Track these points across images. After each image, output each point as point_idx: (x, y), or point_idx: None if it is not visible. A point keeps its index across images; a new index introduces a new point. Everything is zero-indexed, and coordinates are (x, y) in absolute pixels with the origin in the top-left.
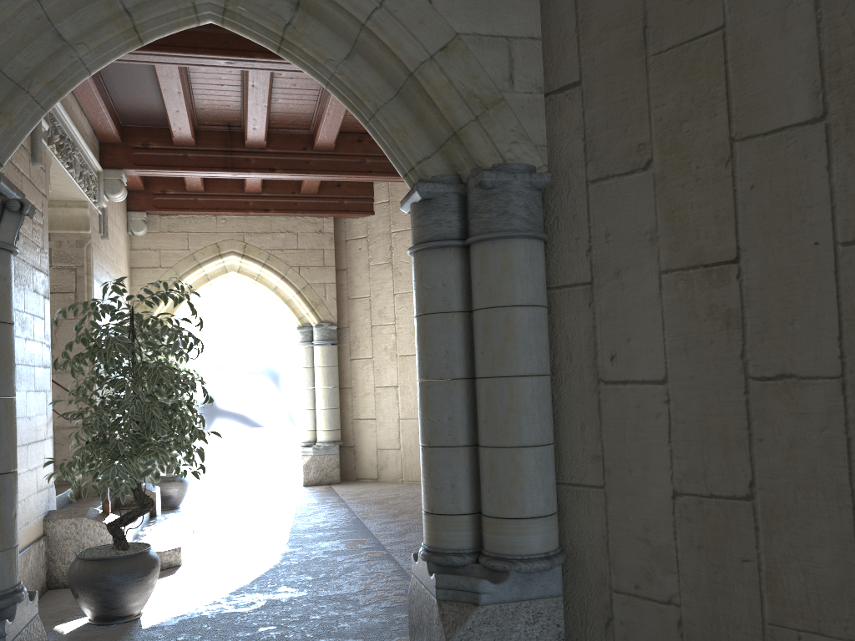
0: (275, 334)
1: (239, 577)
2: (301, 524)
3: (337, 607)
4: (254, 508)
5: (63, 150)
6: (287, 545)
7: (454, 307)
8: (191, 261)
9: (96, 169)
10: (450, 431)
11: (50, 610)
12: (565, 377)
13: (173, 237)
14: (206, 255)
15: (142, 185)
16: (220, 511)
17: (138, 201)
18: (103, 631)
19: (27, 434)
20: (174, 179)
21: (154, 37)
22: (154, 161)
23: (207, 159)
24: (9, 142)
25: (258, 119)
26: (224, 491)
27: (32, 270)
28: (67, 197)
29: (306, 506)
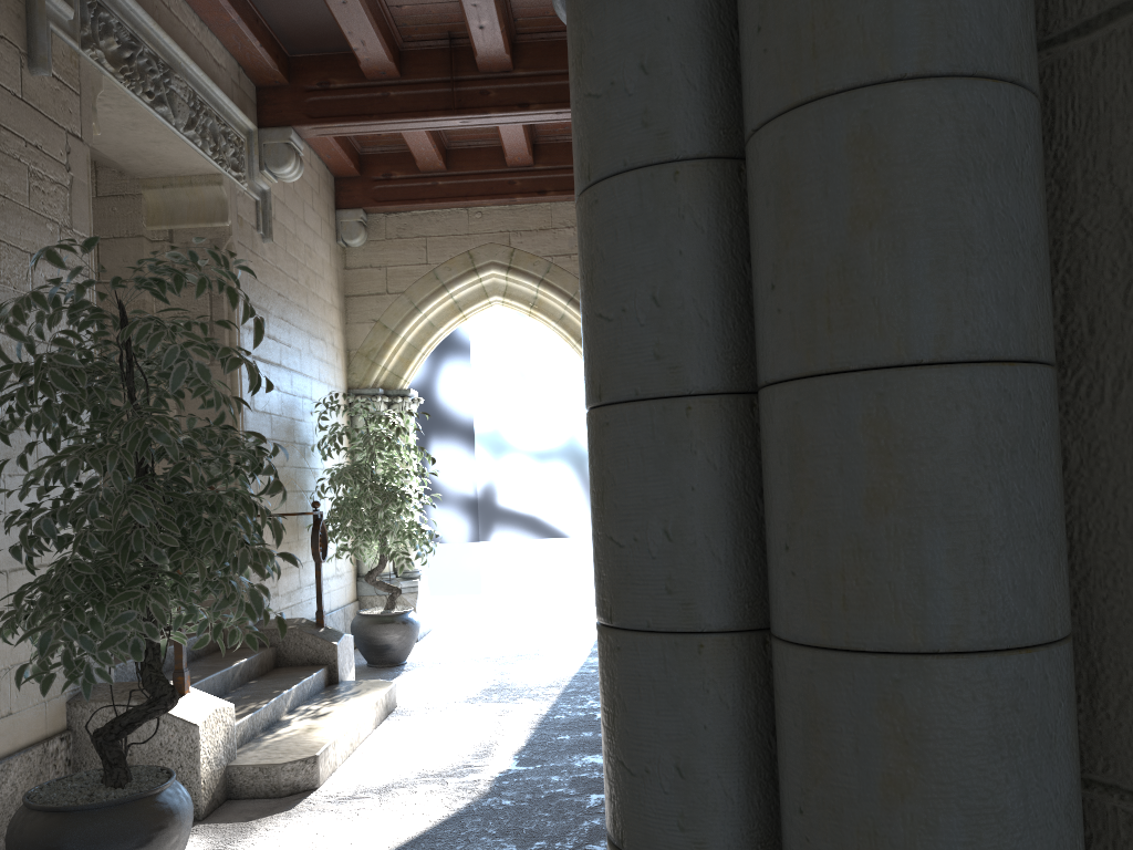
0: (579, 395)
1: (389, 830)
2: (565, 710)
3: None
4: (510, 672)
5: (131, 69)
6: (518, 756)
7: (682, 143)
8: (432, 282)
9: (244, 125)
10: (671, 578)
11: None
12: (1120, 376)
13: (404, 246)
14: (454, 271)
15: (352, 167)
16: (458, 674)
17: (351, 193)
18: None
19: (7, 553)
20: (401, 154)
21: None
22: (339, 109)
23: (419, 98)
24: None
25: (481, 5)
26: (487, 636)
27: (28, 259)
28: (187, 168)
29: (594, 672)
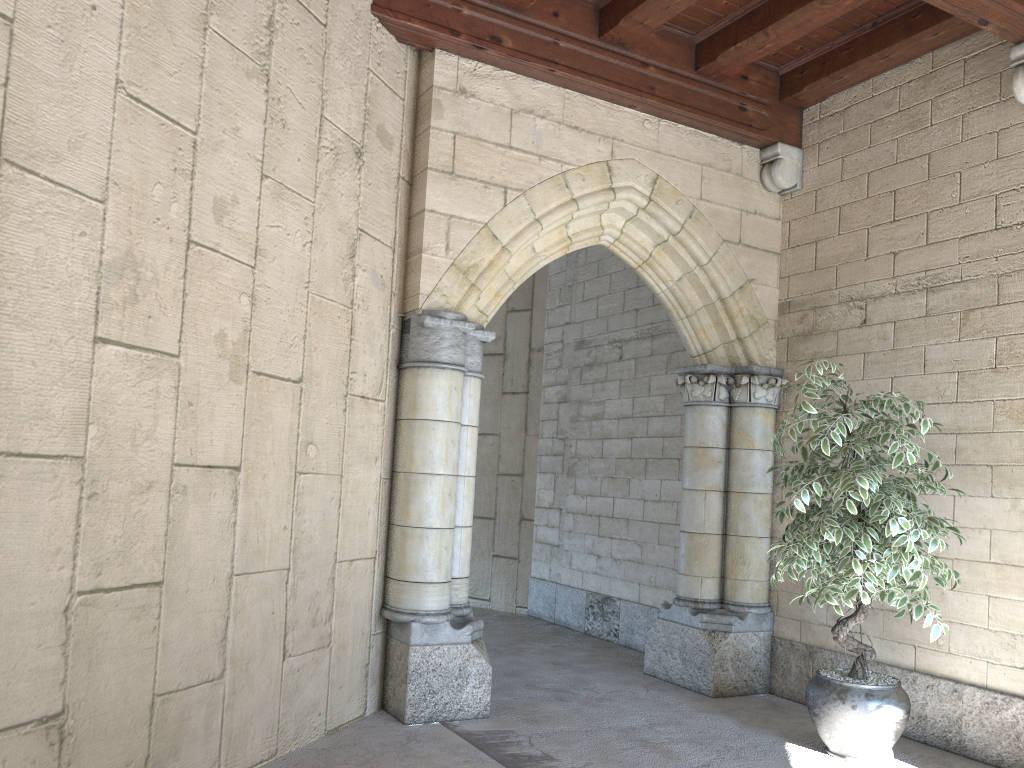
0: None
1: None
2: None
3: (619, 762)
4: None
5: None
6: None
7: None
8: None
9: None
10: None
11: (966, 766)
12: None
13: None
14: None
15: None
16: None
17: None
18: (821, 741)
19: None
20: None
21: (628, 264)
22: None
23: None
24: (685, 344)
25: None
26: None
27: None
28: None
29: None
